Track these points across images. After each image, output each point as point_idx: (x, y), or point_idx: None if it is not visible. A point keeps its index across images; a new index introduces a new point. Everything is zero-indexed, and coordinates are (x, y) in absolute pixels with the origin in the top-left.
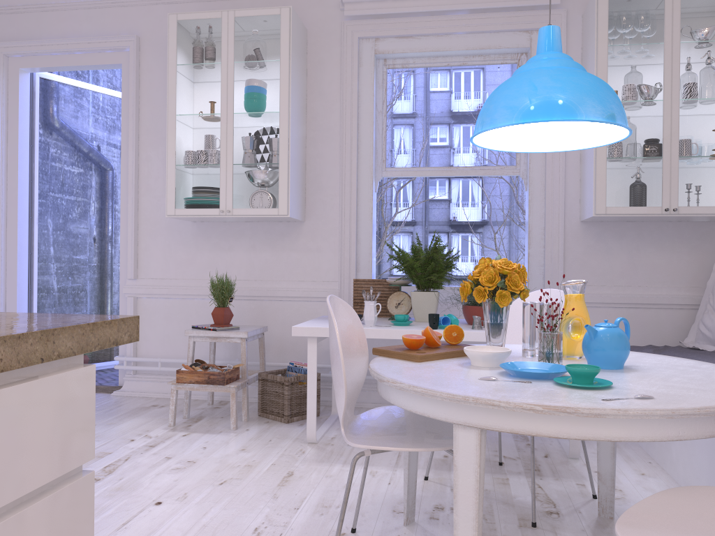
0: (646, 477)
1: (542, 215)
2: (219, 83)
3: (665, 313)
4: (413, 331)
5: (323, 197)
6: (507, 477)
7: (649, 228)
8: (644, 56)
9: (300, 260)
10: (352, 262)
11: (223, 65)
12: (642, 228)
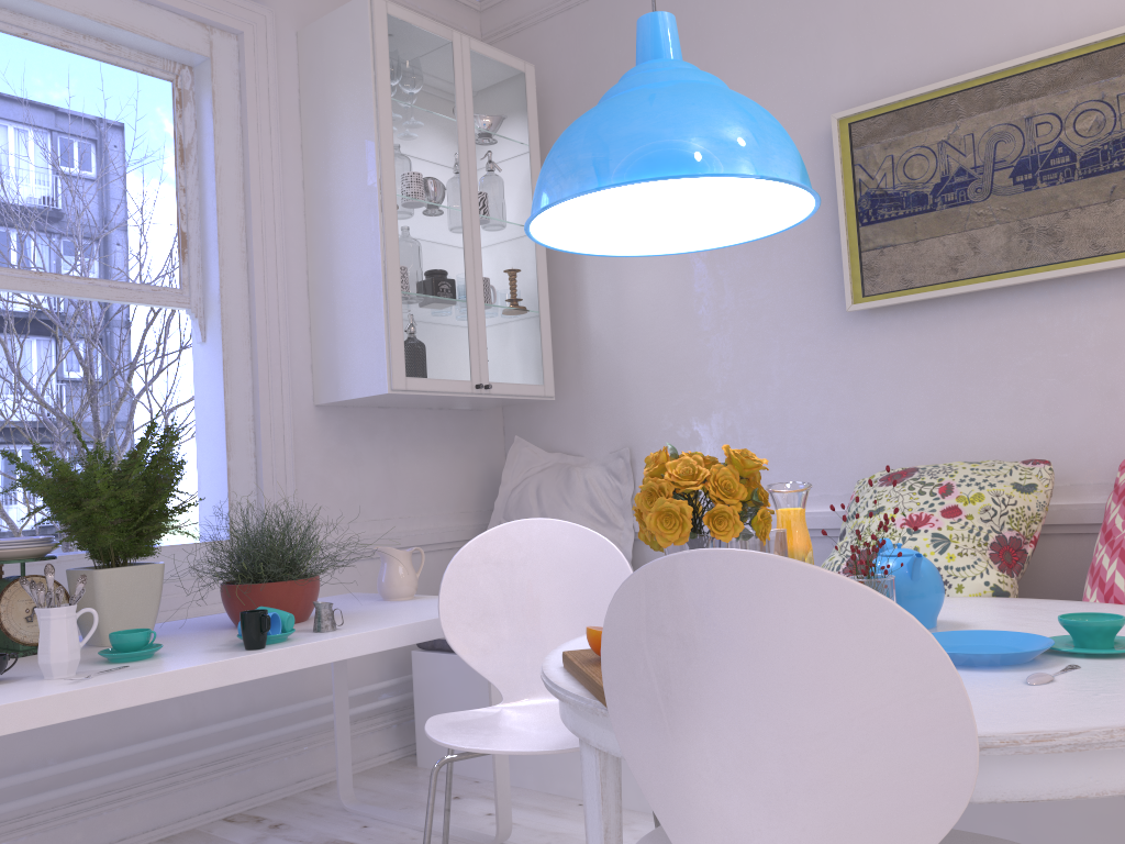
0: (630, 828)
1: (248, 391)
2: None
3: (434, 558)
4: (227, 663)
5: None
6: None
7: (406, 419)
8: (437, 133)
9: None
10: None
11: None
12: (398, 419)
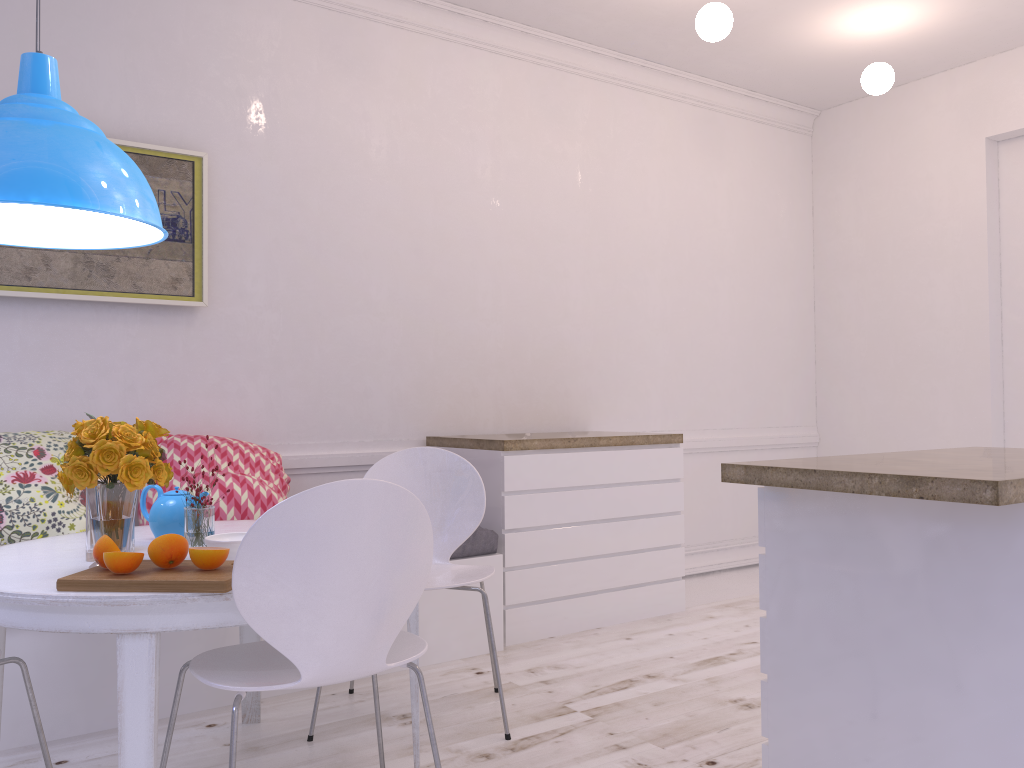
0: None
1: None
2: None
3: None
4: None
5: None
6: None
7: None
8: None
9: None
10: None
11: None
12: None
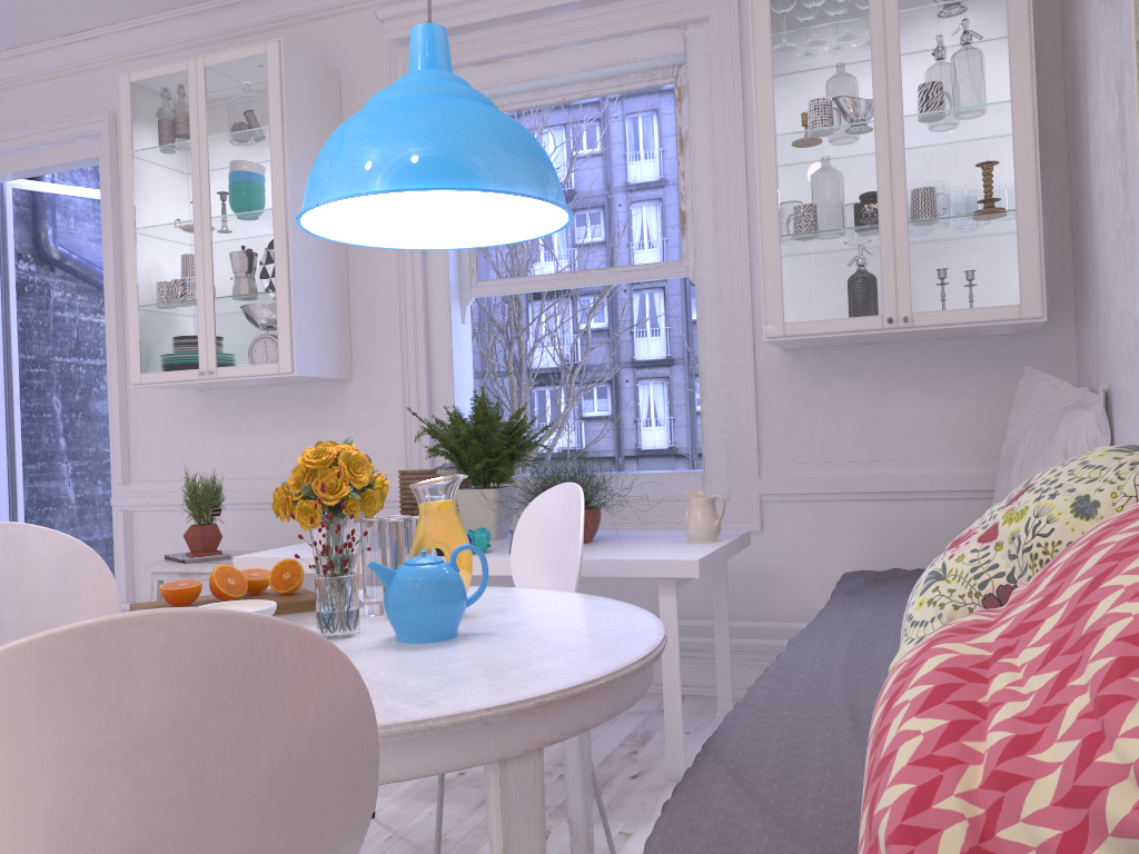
0: None
1: (720, 343)
2: (189, 172)
3: (943, 507)
4: None
5: (376, 337)
6: None
7: (904, 354)
8: (836, 46)
9: None
10: (424, 442)
11: (193, 144)
12: (891, 355)
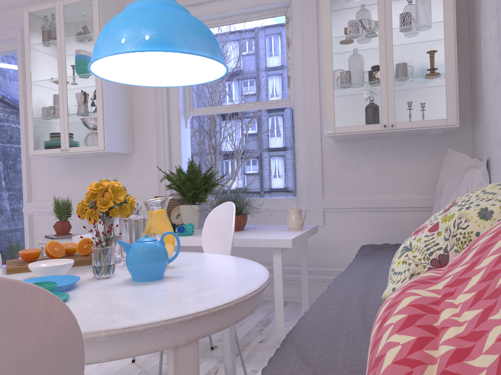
0: None
1: (305, 137)
2: (56, 55)
3: (409, 214)
4: None
5: (145, 134)
6: (201, 362)
7: (391, 143)
8: None
9: (132, 183)
10: (167, 183)
11: (58, 41)
12: (385, 143)
